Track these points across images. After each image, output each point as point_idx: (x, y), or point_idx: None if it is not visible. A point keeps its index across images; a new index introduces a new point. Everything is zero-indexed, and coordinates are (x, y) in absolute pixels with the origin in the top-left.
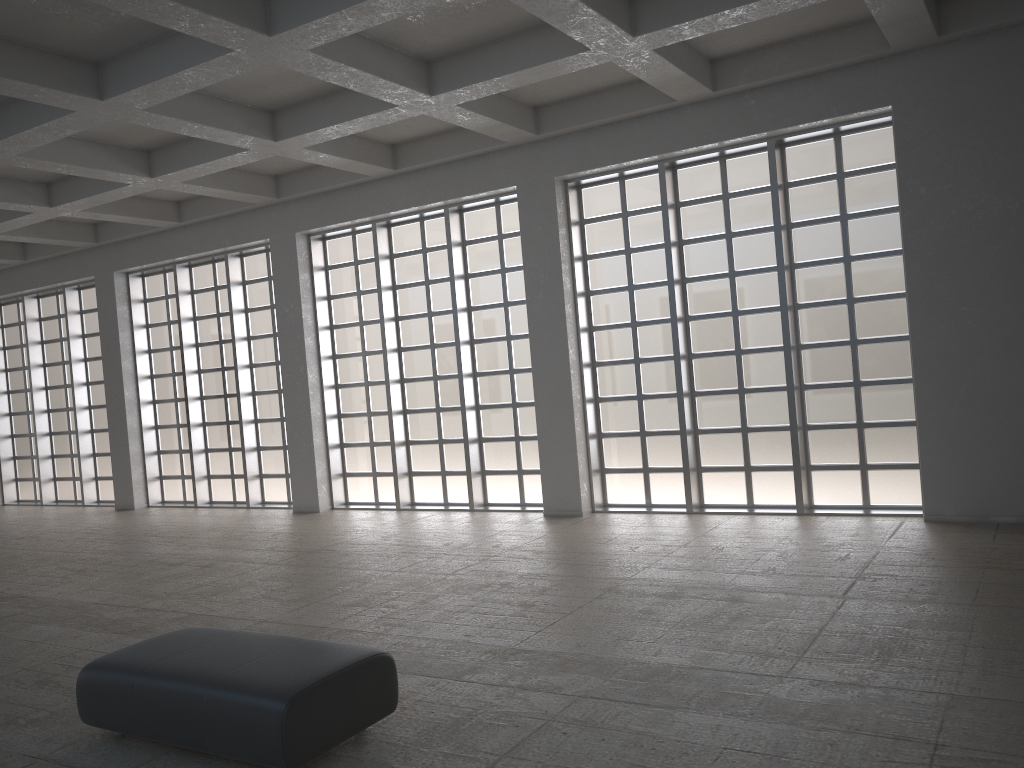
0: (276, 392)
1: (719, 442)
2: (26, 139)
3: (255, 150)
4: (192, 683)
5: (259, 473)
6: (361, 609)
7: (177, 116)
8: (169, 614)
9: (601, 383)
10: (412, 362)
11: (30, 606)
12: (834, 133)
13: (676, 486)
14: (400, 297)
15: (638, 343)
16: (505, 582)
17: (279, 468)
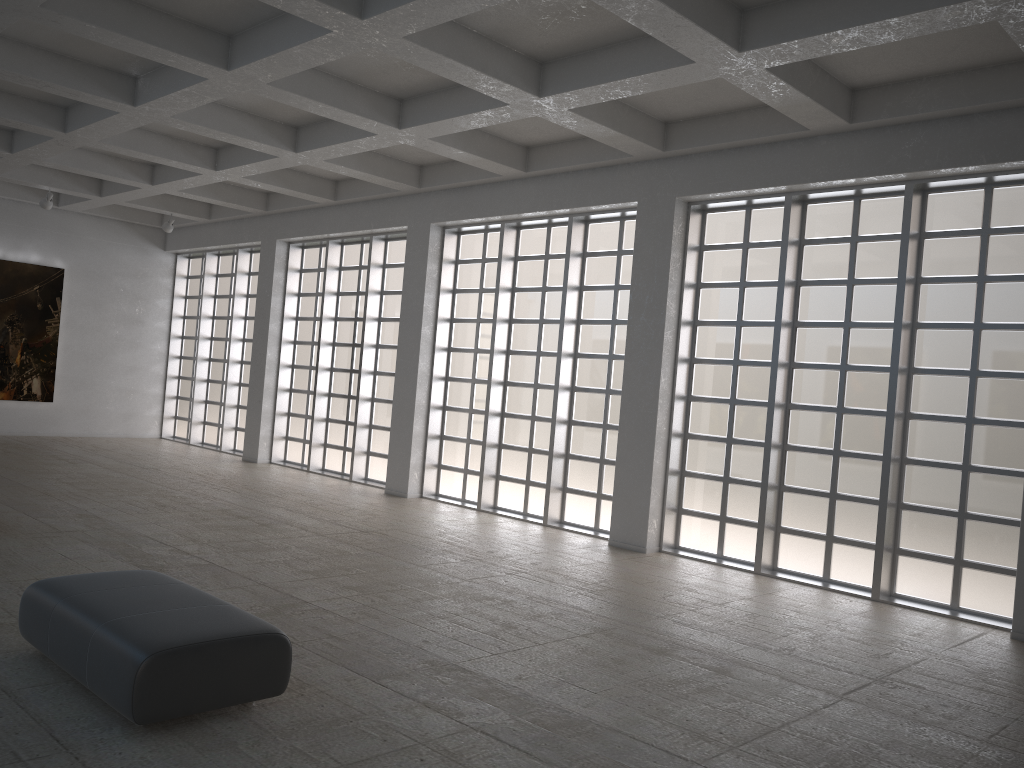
0: (394, 375)
1: (804, 504)
2: (174, 102)
3: (382, 136)
4: (90, 619)
5: (367, 450)
6: (355, 593)
7: (301, 93)
8: (193, 559)
9: (693, 419)
10: (517, 366)
11: (94, 527)
12: (985, 183)
13: (751, 542)
14: (517, 300)
15: (737, 383)
16: (510, 599)
17: (384, 448)
